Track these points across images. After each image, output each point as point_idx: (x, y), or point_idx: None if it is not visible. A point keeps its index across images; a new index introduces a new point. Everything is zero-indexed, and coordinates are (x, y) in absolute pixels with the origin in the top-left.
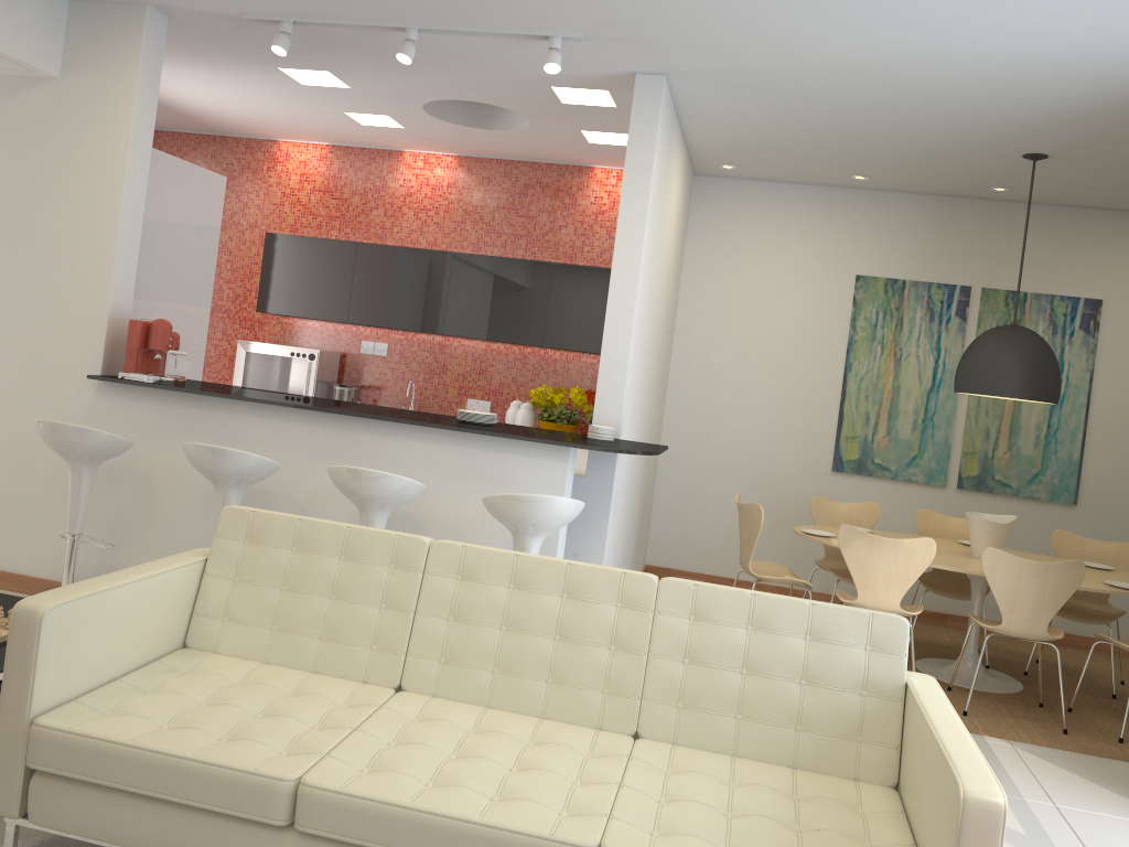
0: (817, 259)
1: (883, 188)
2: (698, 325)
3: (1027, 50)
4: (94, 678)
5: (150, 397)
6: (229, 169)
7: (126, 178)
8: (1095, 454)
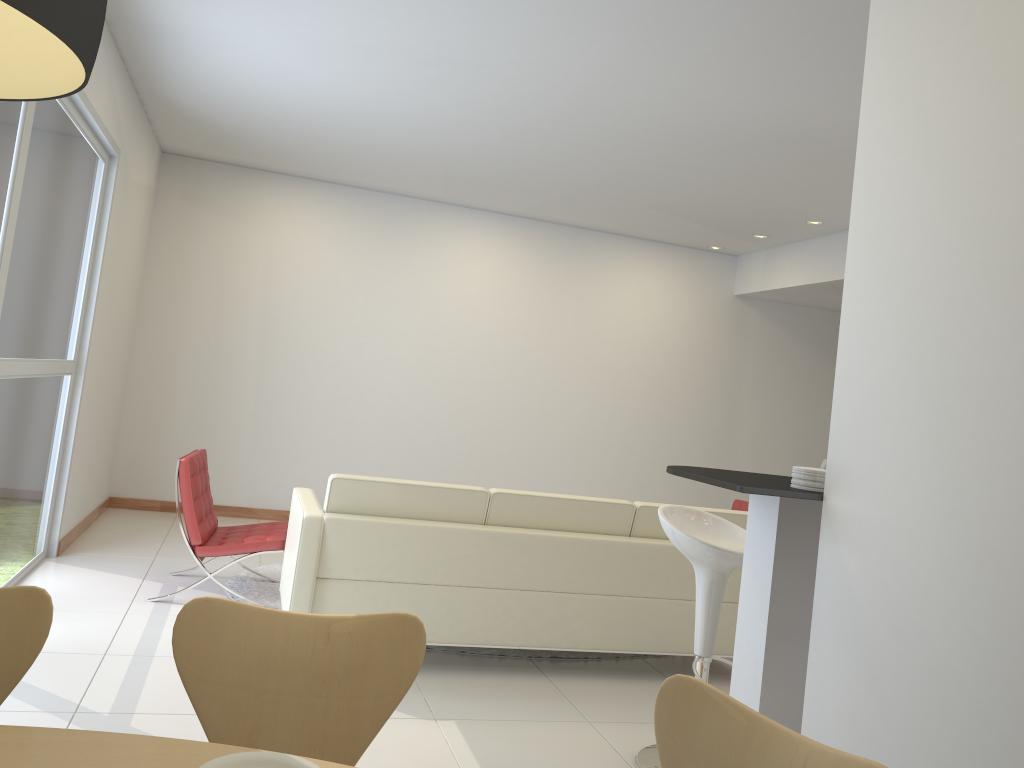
0: None
1: None
2: None
3: None
4: None
5: None
6: None
7: None
8: None
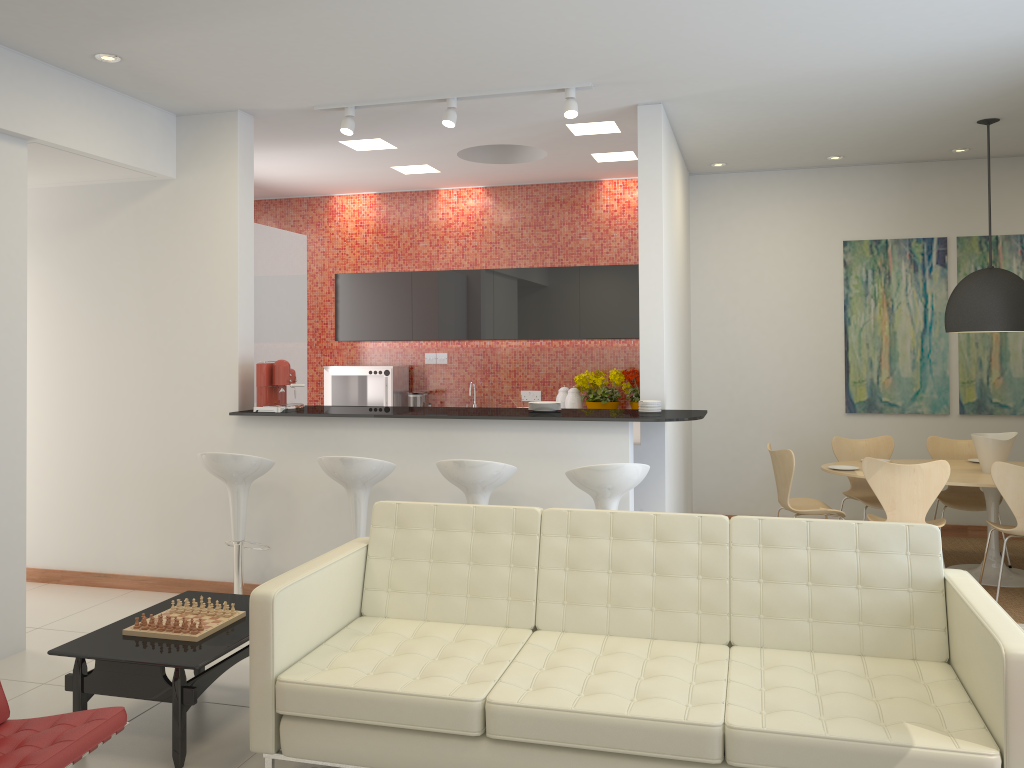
0: (807, 232)
1: (856, 163)
2: (710, 303)
3: (968, 43)
4: (308, 644)
5: (280, 424)
6: (296, 225)
7: (238, 250)
8: None
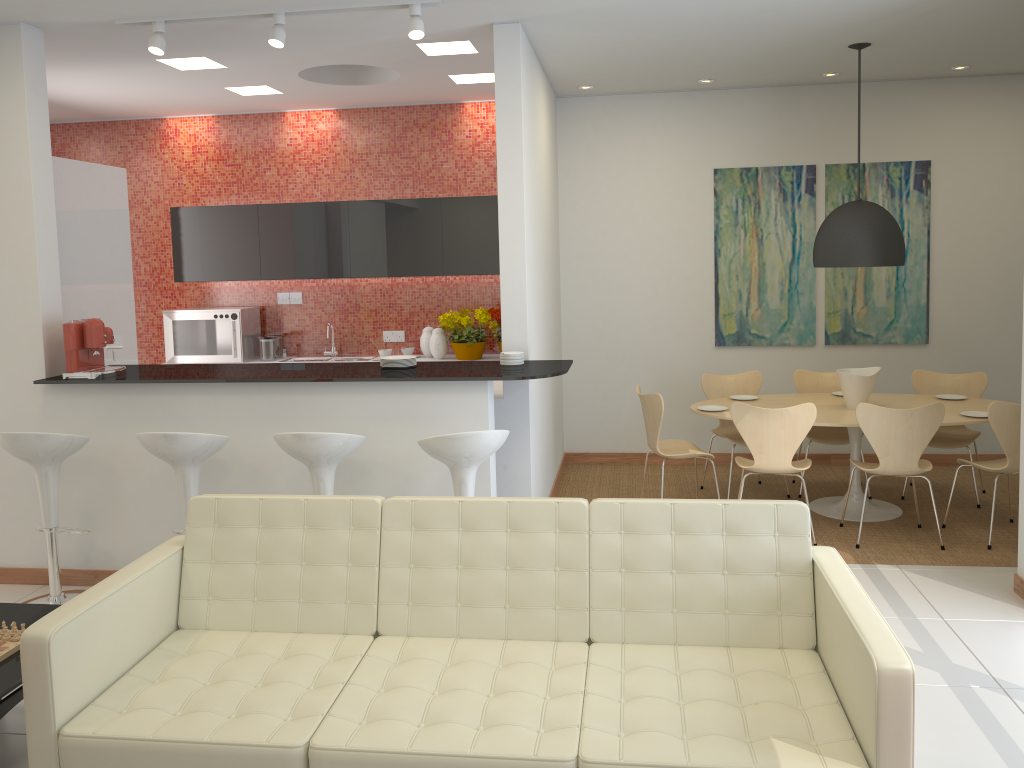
0: (677, 160)
1: (727, 86)
2: (580, 235)
3: None
4: (105, 679)
5: (96, 391)
6: (124, 151)
7: (33, 192)
8: (939, 297)
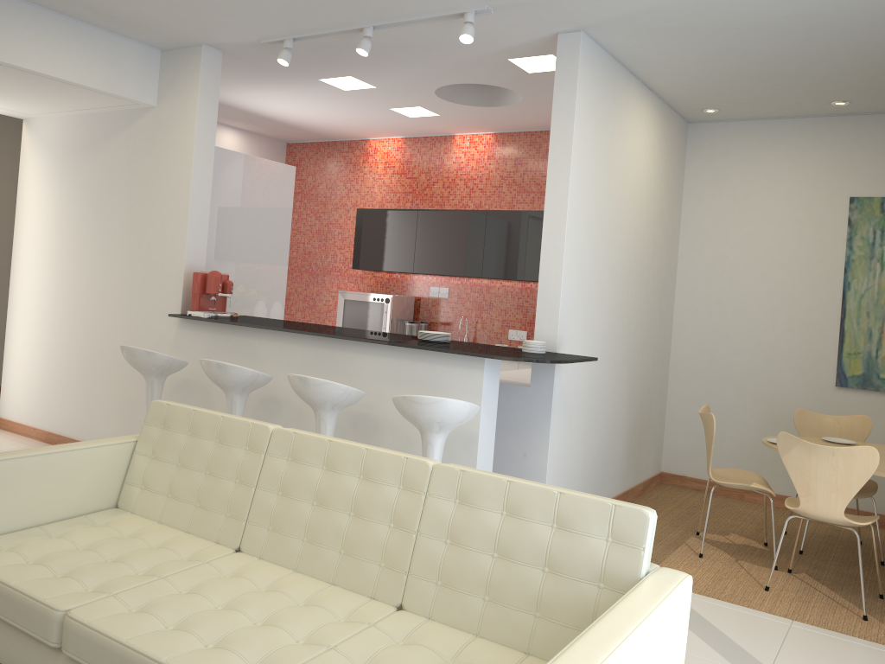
0: (809, 186)
1: (872, 110)
2: (698, 256)
3: None
4: (13, 523)
5: (208, 328)
6: (338, 165)
7: (192, 170)
8: None
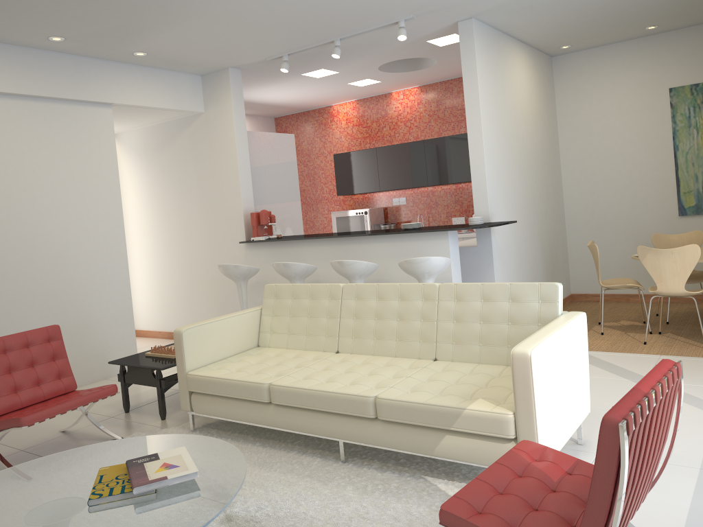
0: (640, 85)
1: (675, 27)
2: (573, 146)
3: None
4: (213, 358)
5: (266, 246)
6: (313, 126)
7: (237, 149)
8: None
